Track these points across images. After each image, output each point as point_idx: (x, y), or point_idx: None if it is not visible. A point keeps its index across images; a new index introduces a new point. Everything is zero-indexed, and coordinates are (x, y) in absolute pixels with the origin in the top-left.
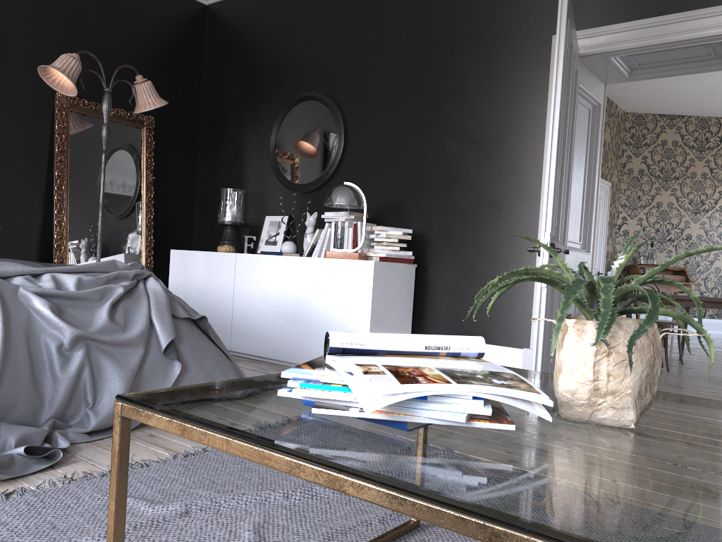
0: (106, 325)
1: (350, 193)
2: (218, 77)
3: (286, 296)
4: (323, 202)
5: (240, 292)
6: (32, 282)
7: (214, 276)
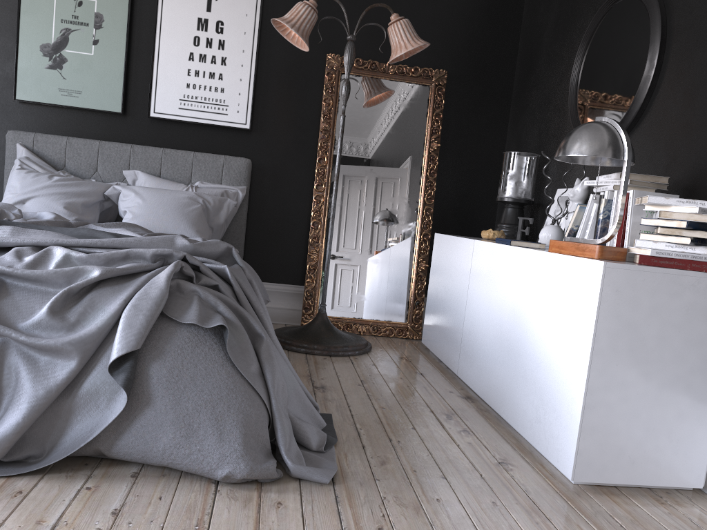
0: (41, 320)
1: (592, 134)
2: (535, 6)
3: (506, 310)
4: (557, 156)
5: (471, 295)
6: (22, 255)
7: (457, 270)
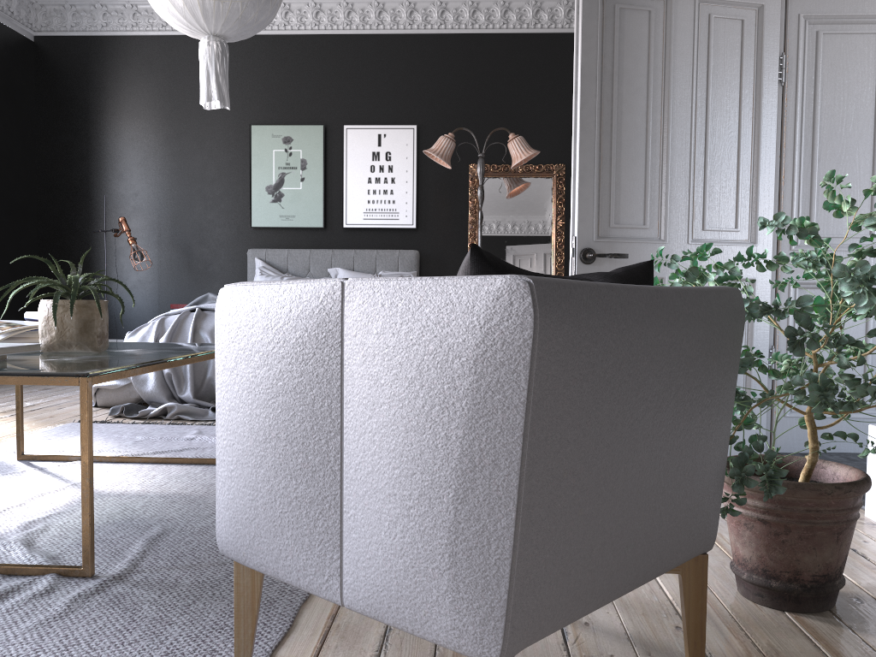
0: None
1: None
2: None
3: None
4: None
5: None
6: None
7: None
